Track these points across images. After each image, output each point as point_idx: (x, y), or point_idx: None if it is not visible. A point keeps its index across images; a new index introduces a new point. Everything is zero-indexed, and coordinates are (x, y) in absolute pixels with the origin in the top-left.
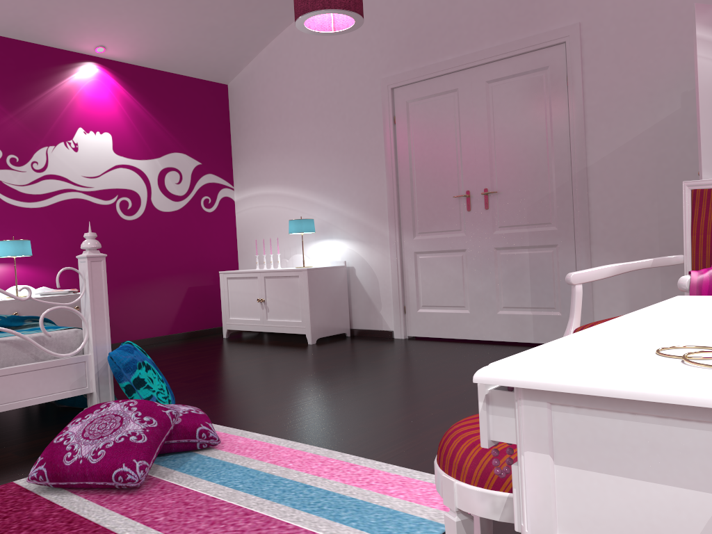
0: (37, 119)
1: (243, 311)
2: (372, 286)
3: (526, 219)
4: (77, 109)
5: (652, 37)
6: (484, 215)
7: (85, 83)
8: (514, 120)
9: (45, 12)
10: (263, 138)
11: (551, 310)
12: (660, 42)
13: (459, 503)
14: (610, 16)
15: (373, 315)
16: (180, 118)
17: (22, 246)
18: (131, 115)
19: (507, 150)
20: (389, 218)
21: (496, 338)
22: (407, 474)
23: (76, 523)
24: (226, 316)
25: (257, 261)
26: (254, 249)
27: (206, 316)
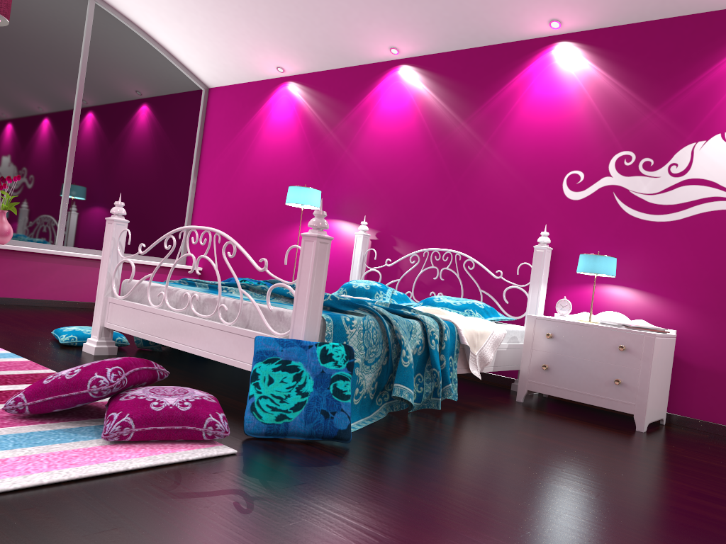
0: (687, 110)
1: None
2: None
3: None
4: None
5: None
6: None
7: None
8: None
9: None
10: None
11: None
12: None
13: None
14: None
15: None
16: None
17: (593, 262)
18: None
19: None
20: None
21: None
22: None
23: None
24: None
25: None
26: None
27: None
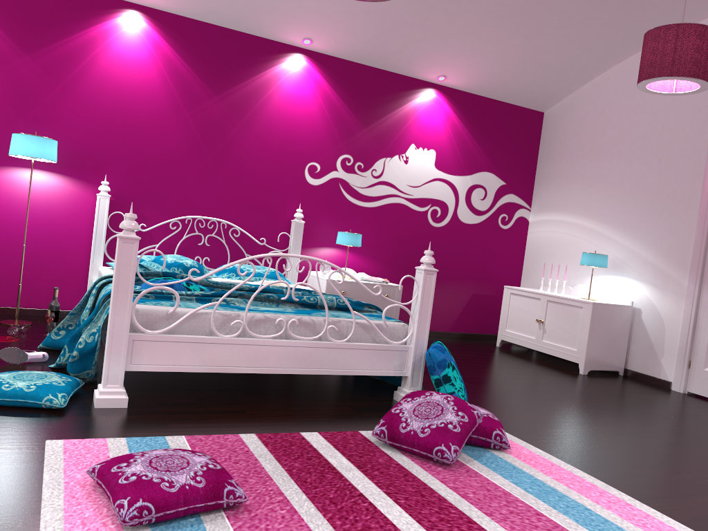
0: (382, 135)
1: (519, 327)
2: (657, 332)
3: None
4: (413, 128)
5: None
6: None
7: (424, 106)
8: None
9: (407, 48)
10: (570, 168)
11: None
12: None
13: None
14: None
15: (652, 361)
16: (495, 141)
17: (356, 238)
18: (455, 136)
19: None
20: (691, 269)
21: None
22: (681, 529)
23: (410, 478)
24: (502, 327)
25: (542, 283)
26: (539, 270)
27: (483, 322)
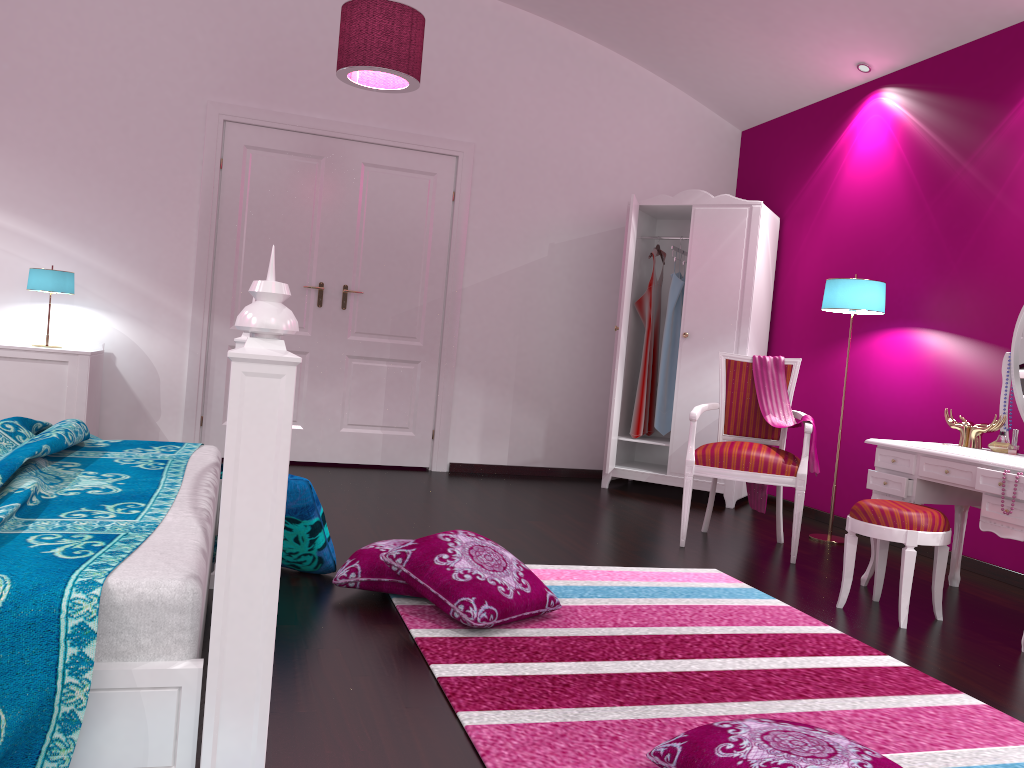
0: None
1: None
2: (147, 384)
3: (390, 329)
4: None
5: (534, 185)
6: (339, 315)
7: None
8: (390, 217)
9: None
10: None
11: (403, 430)
12: (539, 192)
13: (919, 541)
14: (502, 150)
15: (143, 426)
16: None
17: None
18: None
19: (377, 248)
20: (196, 294)
21: (334, 460)
22: (654, 570)
23: (600, 639)
24: None
25: None
26: None
27: None
